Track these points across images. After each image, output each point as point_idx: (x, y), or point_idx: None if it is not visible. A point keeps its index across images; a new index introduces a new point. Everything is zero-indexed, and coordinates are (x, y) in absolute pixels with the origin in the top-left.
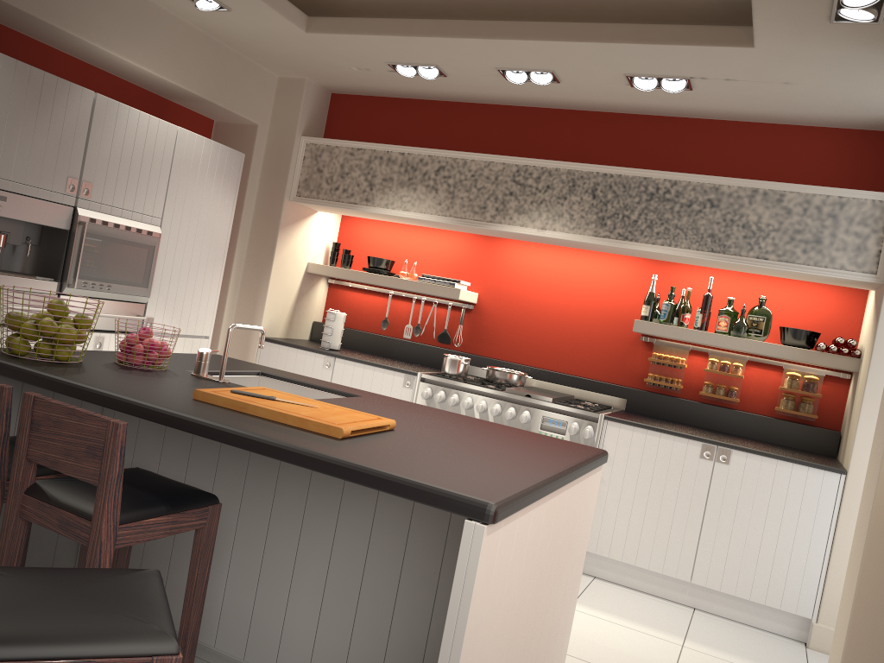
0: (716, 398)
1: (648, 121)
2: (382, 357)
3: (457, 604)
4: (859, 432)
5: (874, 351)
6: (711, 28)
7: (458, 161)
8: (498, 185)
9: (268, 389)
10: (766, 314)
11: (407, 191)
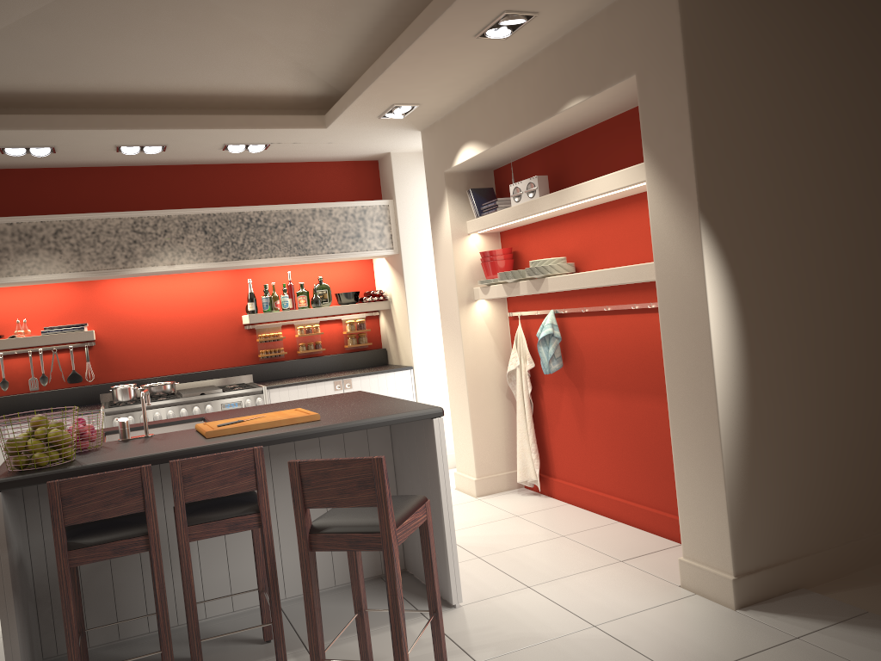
0: (308, 352)
1: (218, 168)
2: (27, 414)
3: (441, 458)
4: (412, 342)
5: (407, 294)
6: (297, 116)
7: (75, 222)
8: (121, 236)
9: (207, 423)
10: (326, 288)
11: (28, 257)
